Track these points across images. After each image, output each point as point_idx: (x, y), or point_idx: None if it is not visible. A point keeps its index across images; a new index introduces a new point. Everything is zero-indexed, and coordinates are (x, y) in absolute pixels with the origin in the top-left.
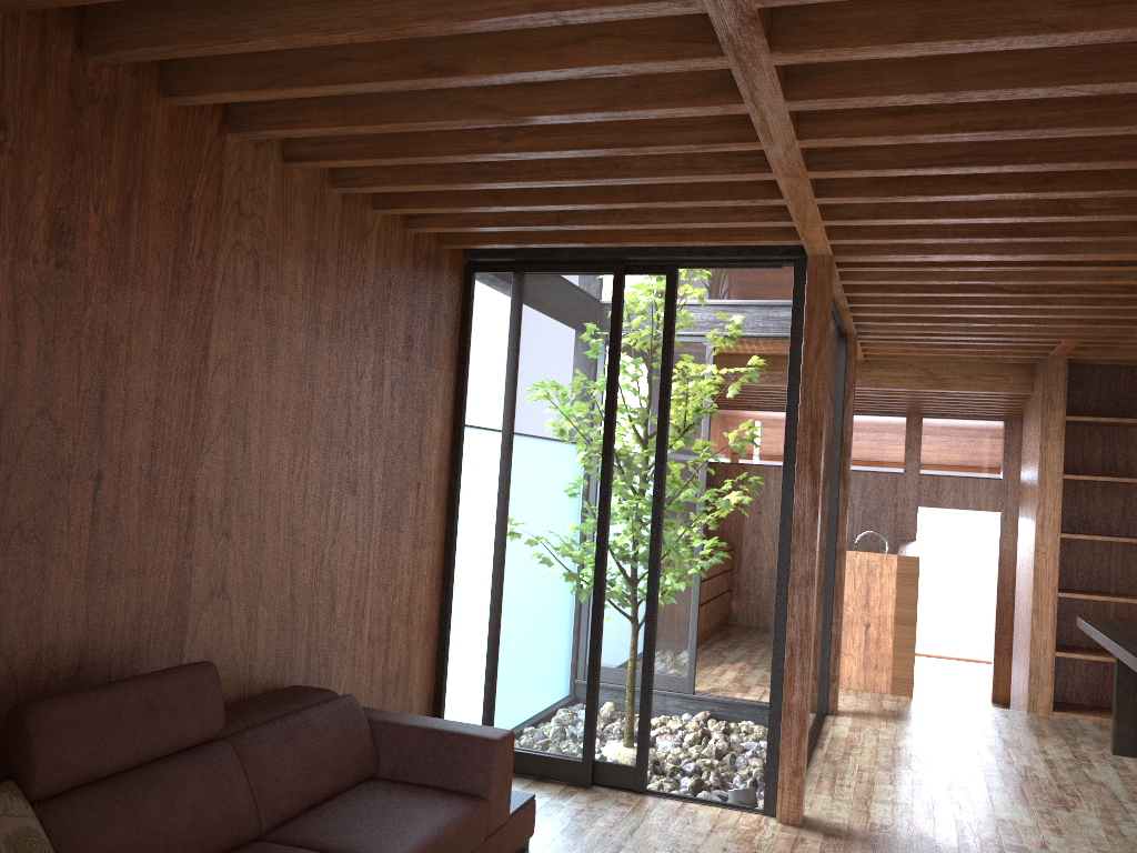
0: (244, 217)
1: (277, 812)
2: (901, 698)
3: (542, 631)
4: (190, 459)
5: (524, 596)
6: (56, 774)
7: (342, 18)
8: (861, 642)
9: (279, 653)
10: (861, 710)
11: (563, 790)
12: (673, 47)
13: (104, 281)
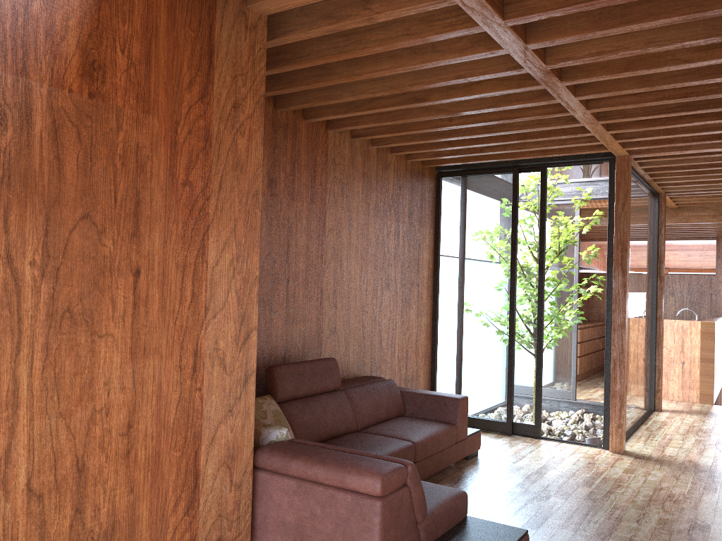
0: (336, 165)
1: (364, 422)
2: (705, 405)
3: (483, 357)
4: (320, 272)
5: (473, 340)
6: (284, 393)
7: (378, 87)
8: (679, 373)
9: (358, 361)
10: (676, 409)
11: (497, 435)
12: (518, 82)
13: (286, 200)
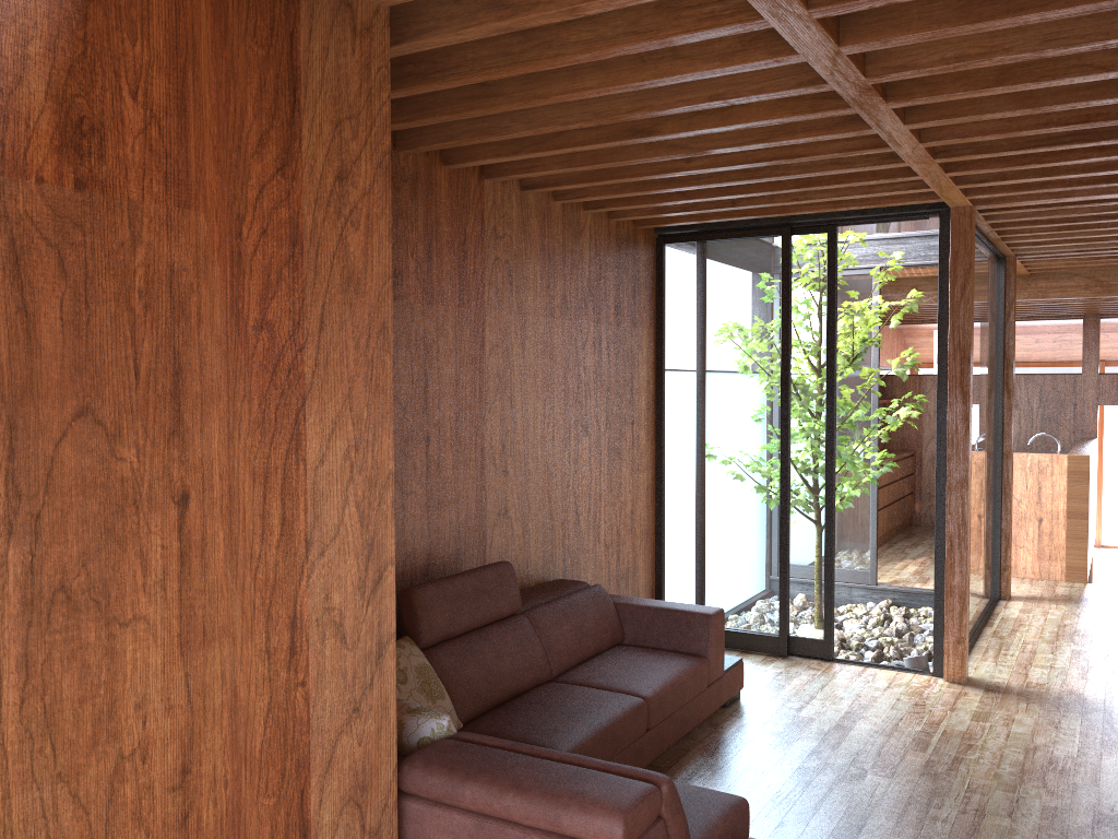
0: (499, 238)
1: (561, 663)
2: (1074, 584)
3: (739, 534)
4: (479, 420)
5: (723, 507)
6: (432, 632)
7: (574, 114)
8: (1034, 535)
9: (544, 556)
10: (1033, 595)
11: (764, 659)
12: (812, 103)
13: (420, 304)
